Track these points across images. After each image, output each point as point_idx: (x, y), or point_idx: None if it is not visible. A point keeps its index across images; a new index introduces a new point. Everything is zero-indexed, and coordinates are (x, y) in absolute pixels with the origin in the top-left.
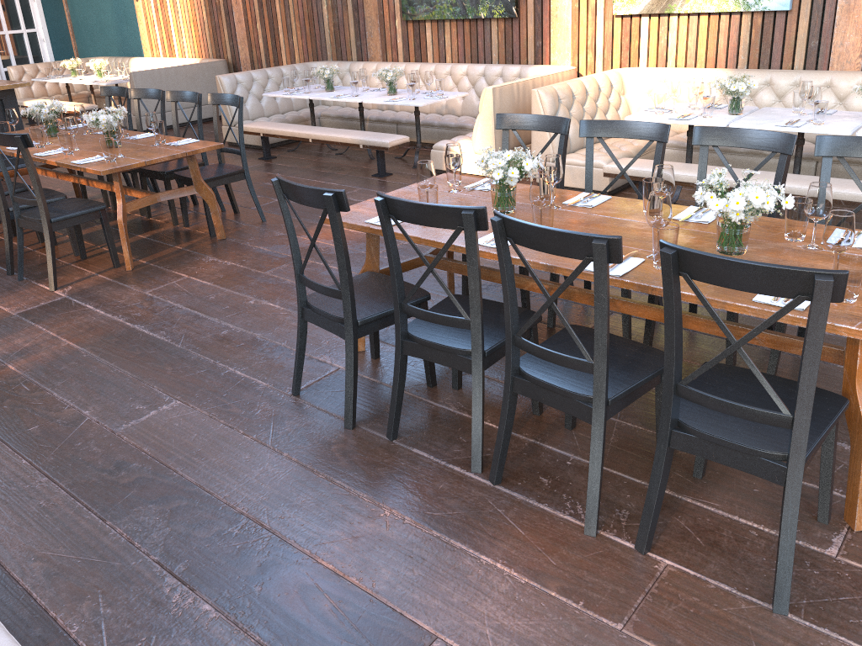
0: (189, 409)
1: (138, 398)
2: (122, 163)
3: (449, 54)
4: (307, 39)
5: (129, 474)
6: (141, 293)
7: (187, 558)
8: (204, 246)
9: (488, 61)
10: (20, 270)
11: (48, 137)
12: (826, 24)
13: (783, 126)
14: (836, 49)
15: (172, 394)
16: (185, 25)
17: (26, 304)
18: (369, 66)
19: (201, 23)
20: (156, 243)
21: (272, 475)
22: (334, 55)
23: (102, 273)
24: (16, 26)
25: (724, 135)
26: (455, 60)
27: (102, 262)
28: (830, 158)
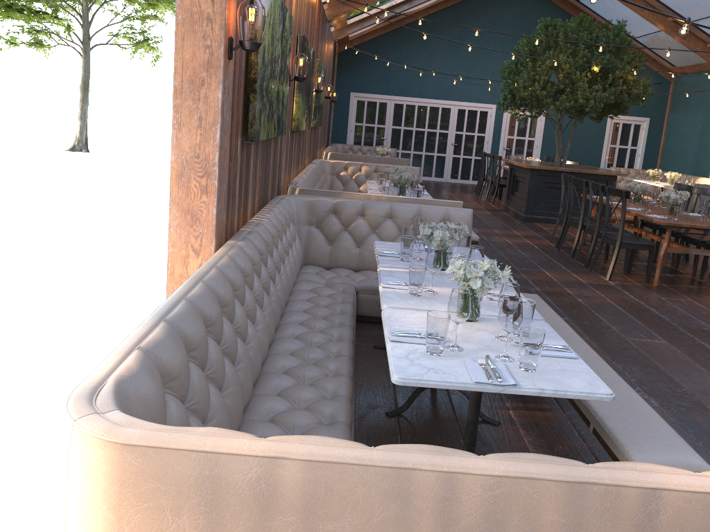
0: (670, 346)
1: (642, 332)
2: (675, 222)
3: None
4: None
5: (629, 353)
6: (658, 297)
7: (649, 386)
8: (708, 291)
9: None
10: (592, 265)
11: (632, 203)
12: None
13: None
14: None
15: (662, 338)
16: None
17: (591, 280)
18: None
19: None
20: (676, 280)
21: (708, 384)
22: None
23: (637, 282)
24: (625, 143)
25: None
26: None
27: (638, 278)
28: None
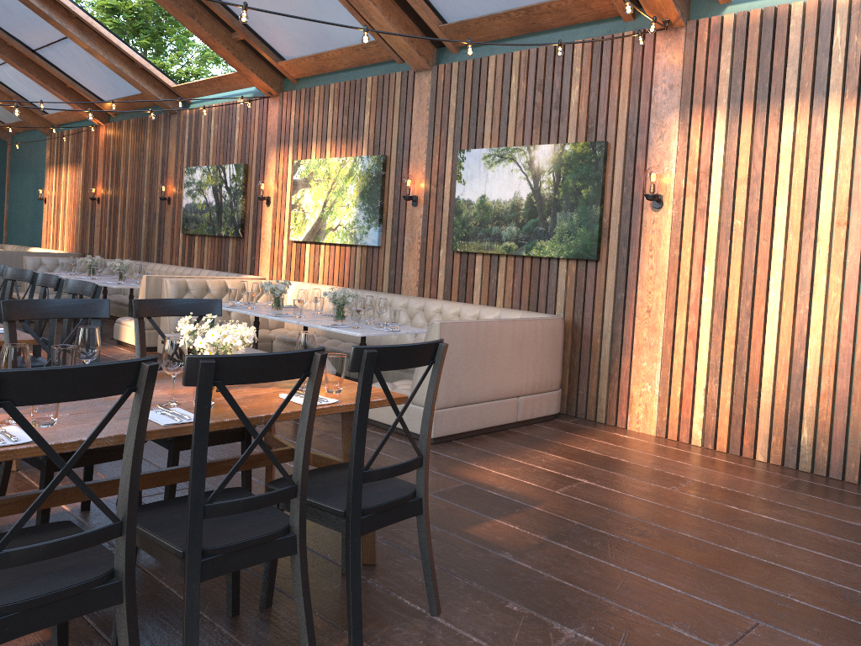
0: None
1: None
2: None
3: (205, 262)
4: (131, 243)
5: None
6: None
7: None
8: None
9: (226, 270)
10: None
11: None
12: (398, 259)
13: (270, 315)
14: (404, 278)
15: None
16: (68, 225)
17: None
18: (156, 266)
19: (76, 225)
20: None
21: None
22: (144, 257)
23: None
24: None
25: (49, 279)
26: (208, 267)
27: None
28: (72, 294)
